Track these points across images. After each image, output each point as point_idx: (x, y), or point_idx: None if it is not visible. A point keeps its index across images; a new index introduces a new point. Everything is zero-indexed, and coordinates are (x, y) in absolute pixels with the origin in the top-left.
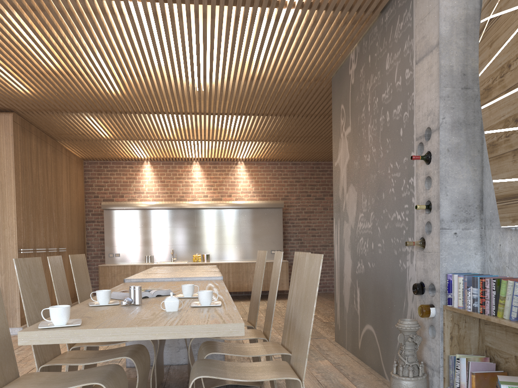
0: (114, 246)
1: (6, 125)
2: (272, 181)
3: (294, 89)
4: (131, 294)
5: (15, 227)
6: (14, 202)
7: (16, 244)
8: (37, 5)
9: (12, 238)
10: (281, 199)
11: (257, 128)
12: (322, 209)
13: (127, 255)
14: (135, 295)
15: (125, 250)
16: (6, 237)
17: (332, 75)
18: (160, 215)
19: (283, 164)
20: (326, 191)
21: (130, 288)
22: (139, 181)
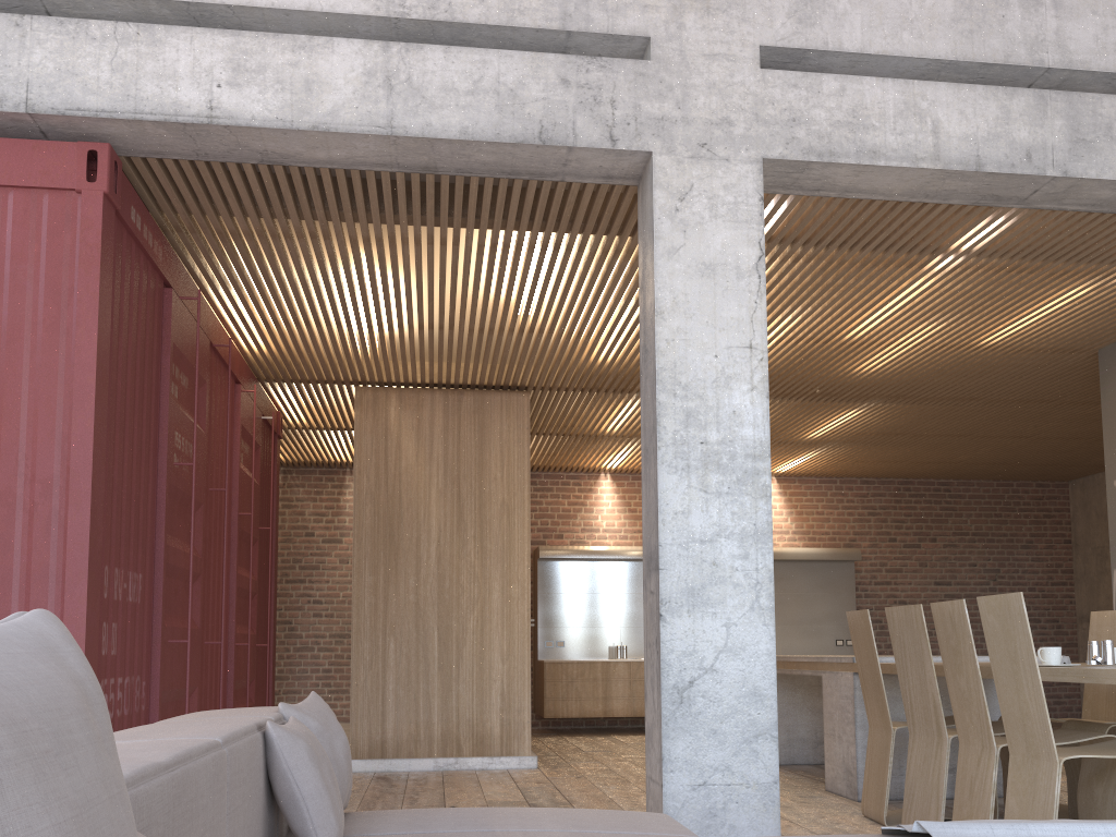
0: (554, 628)
1: (520, 411)
2: (826, 513)
3: (1022, 363)
4: (1095, 652)
5: (528, 580)
6: (527, 539)
7: (529, 611)
8: (809, 256)
9: (522, 600)
10: (843, 546)
11: (880, 421)
12: (917, 565)
13: (578, 644)
14: (1109, 652)
15: (574, 635)
16: (512, 597)
17: (1106, 345)
18: (637, 572)
19: (845, 482)
20: (922, 533)
21: (1092, 644)
22: (592, 508)
